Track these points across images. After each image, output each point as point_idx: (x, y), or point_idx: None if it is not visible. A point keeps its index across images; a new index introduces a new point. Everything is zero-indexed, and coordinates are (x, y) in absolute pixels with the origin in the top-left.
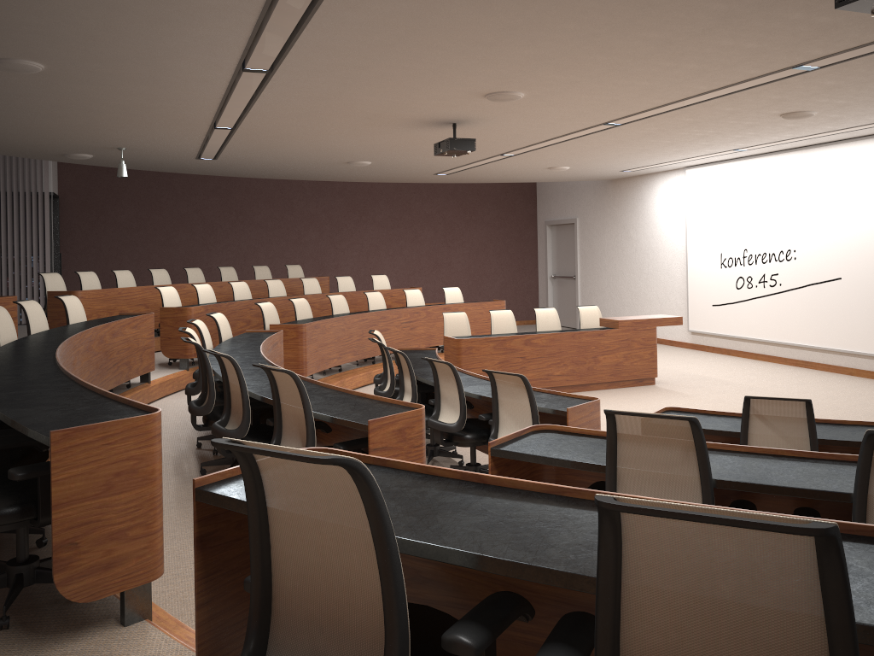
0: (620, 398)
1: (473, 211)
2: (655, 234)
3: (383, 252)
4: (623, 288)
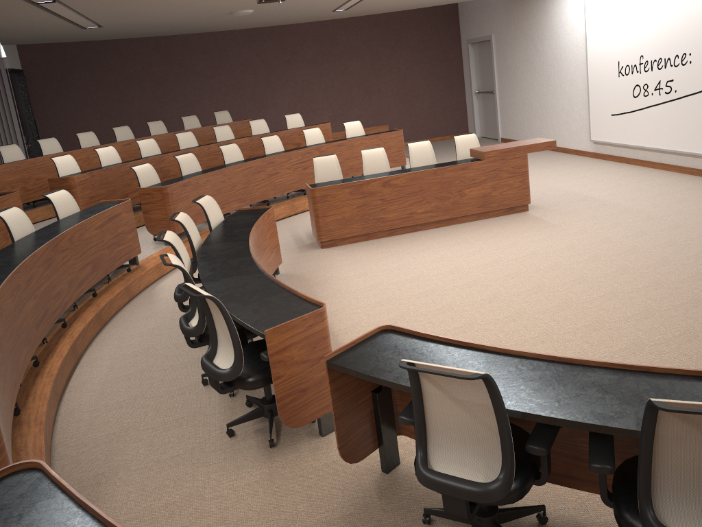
0: (480, 233)
1: (397, 38)
2: (559, 45)
3: (316, 86)
4: (534, 100)
